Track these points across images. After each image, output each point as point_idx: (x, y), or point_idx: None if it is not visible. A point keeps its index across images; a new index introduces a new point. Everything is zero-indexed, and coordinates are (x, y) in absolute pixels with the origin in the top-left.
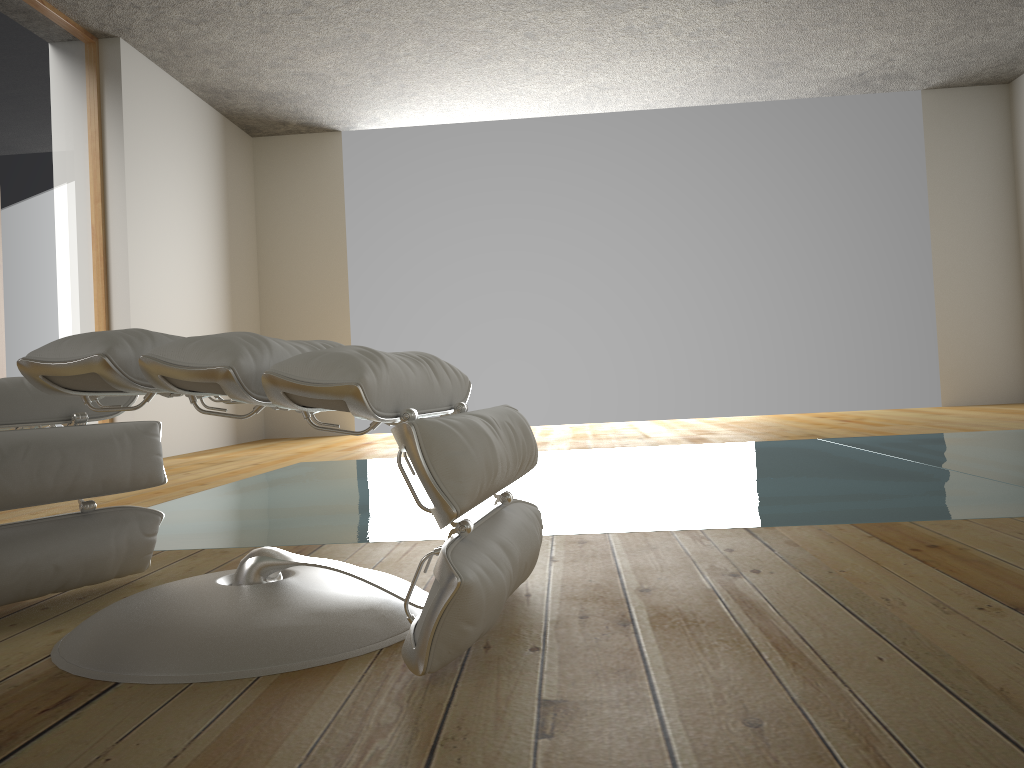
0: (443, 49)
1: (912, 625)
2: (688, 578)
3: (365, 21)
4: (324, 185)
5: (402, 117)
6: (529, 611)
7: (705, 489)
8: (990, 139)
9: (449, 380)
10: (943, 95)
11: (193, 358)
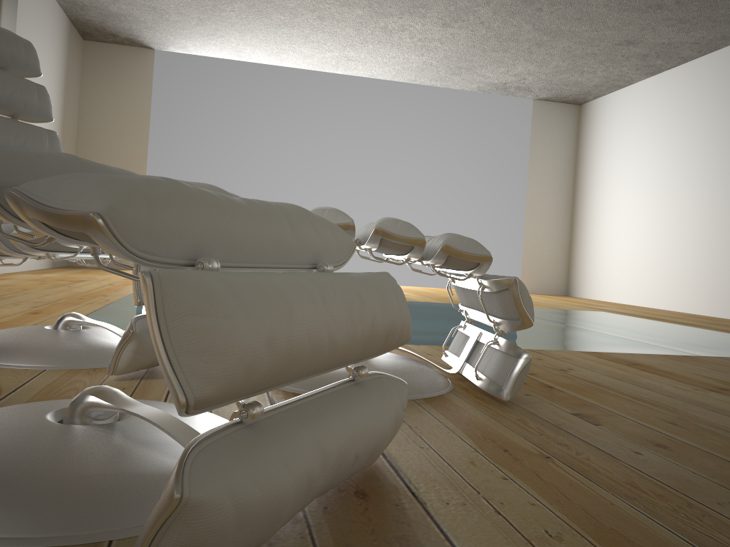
0: (258, 13)
1: (677, 394)
2: (543, 370)
3: None
4: (137, 86)
5: (205, 49)
6: None
7: None
8: (566, 136)
9: None
10: (544, 105)
11: (403, 231)
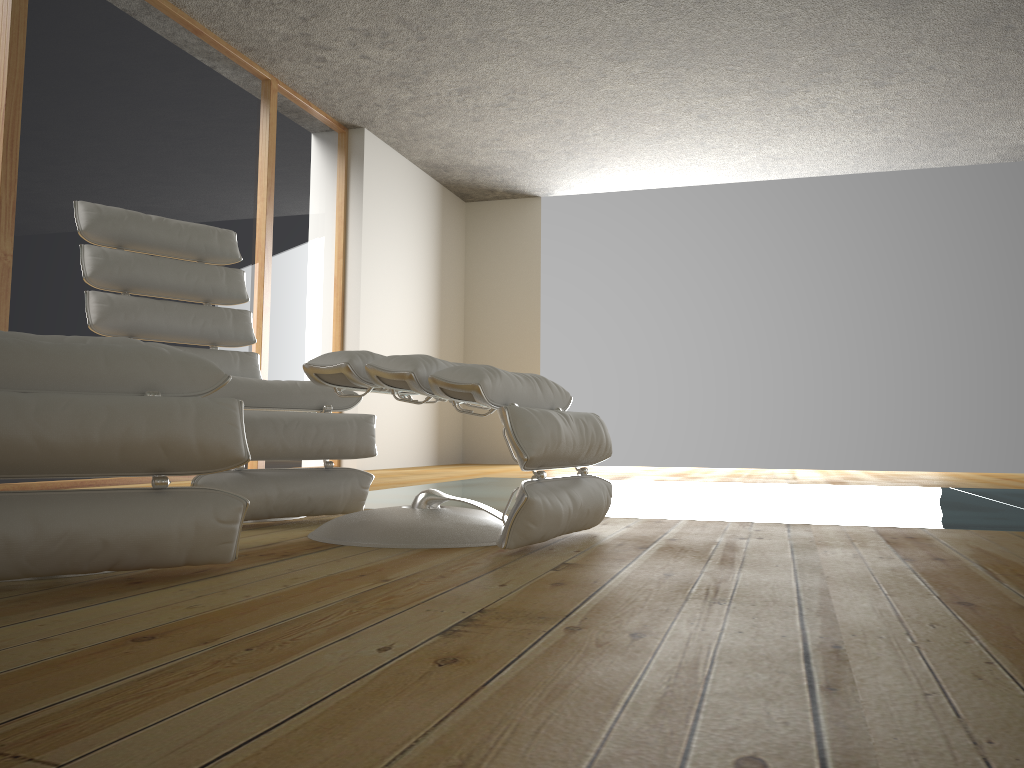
0: (626, 129)
1: (821, 559)
2: (708, 537)
3: (558, 110)
4: (524, 244)
5: (593, 185)
6: (589, 541)
7: (791, 506)
8: None
9: (551, 393)
10: None
11: (393, 366)
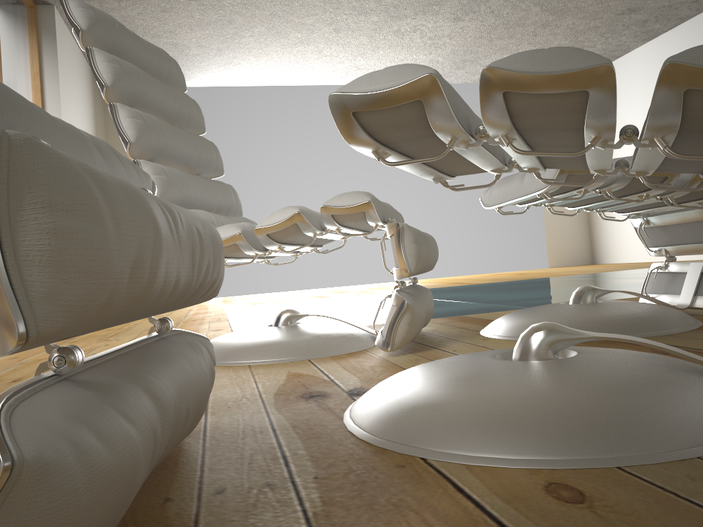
0: (277, 34)
1: None
2: None
3: (238, 10)
4: None
5: (219, 79)
6: None
7: None
8: None
9: None
10: None
11: None
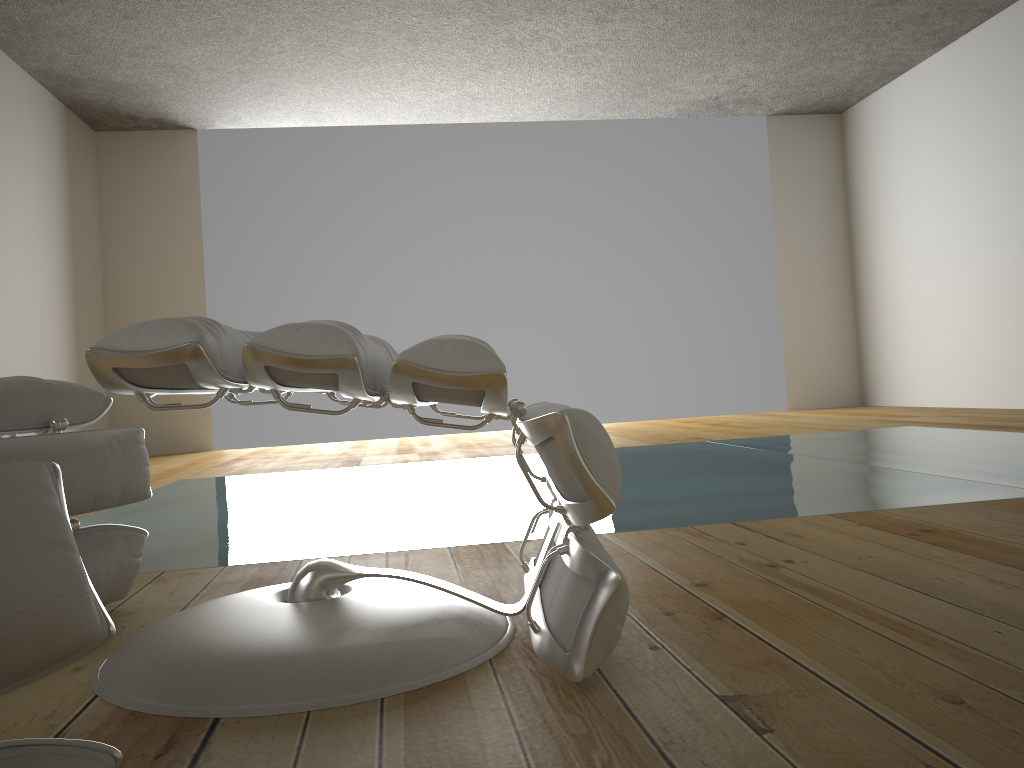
0: (320, 48)
1: (991, 600)
2: (731, 571)
3: (242, 13)
4: (178, 186)
5: (265, 117)
6: None
7: (651, 489)
8: (826, 164)
9: None
10: (785, 121)
11: (307, 346)
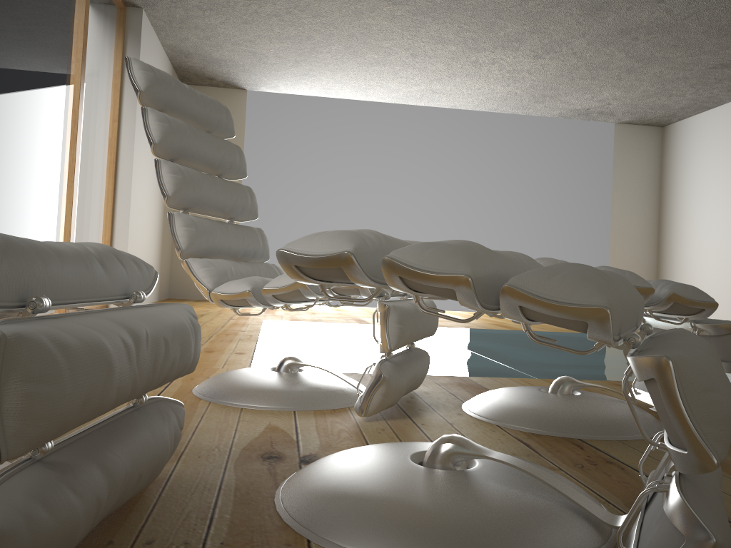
0: (354, 53)
1: None
2: None
3: (317, 28)
4: None
5: (295, 88)
6: None
7: (603, 359)
8: (649, 159)
9: None
10: (626, 128)
11: (632, 281)
